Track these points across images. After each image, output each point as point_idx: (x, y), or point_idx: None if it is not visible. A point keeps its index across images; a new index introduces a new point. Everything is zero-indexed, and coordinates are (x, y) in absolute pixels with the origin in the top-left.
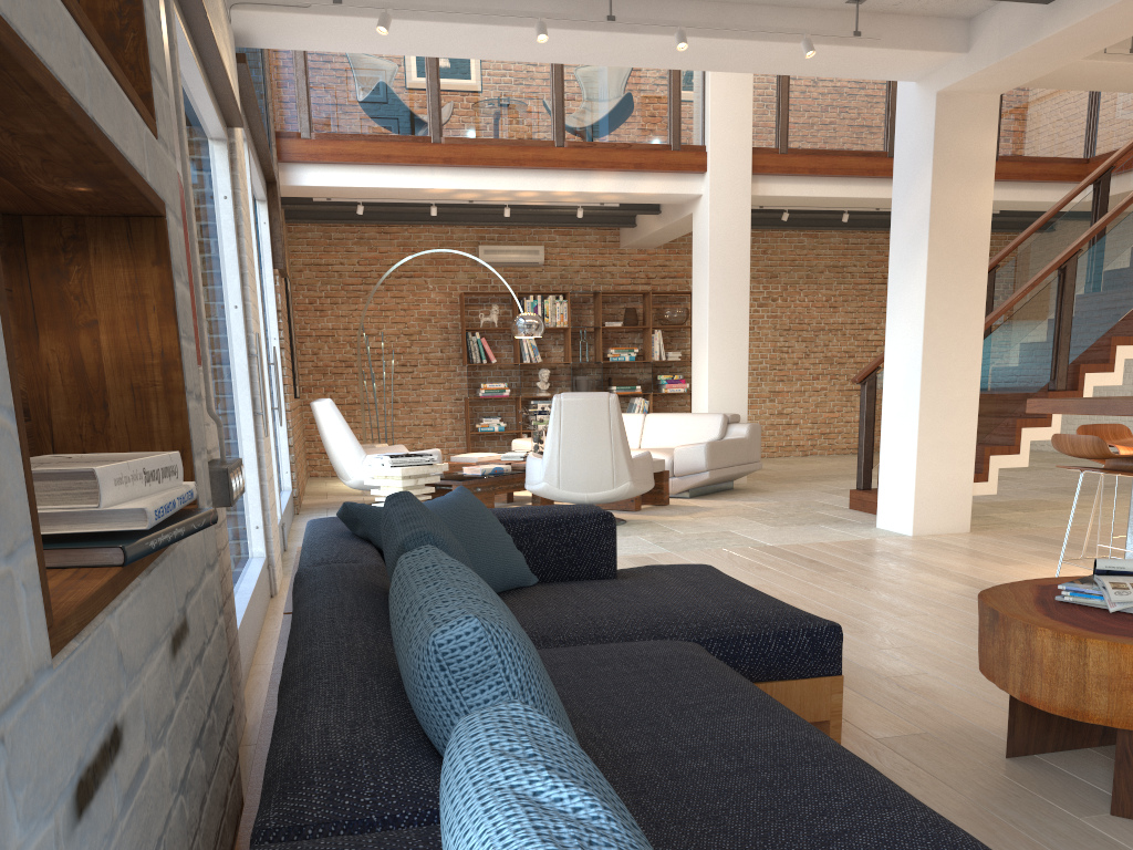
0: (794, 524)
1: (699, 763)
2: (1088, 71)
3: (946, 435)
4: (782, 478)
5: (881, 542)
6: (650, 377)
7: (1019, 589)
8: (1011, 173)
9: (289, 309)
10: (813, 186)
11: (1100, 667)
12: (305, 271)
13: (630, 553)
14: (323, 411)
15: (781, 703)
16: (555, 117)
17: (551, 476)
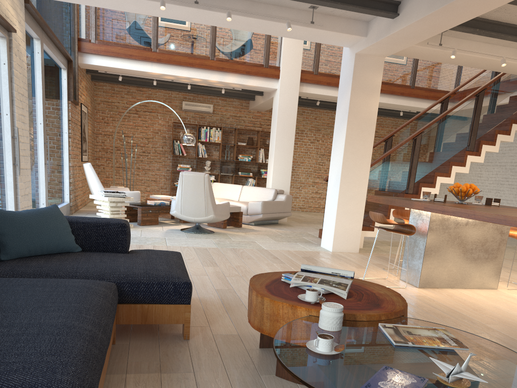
0: (287, 241)
1: (4, 329)
2: (424, 51)
3: (350, 208)
4: (305, 221)
5: (315, 253)
6: (256, 170)
7: (276, 274)
8: (419, 94)
9: (81, 120)
10: (329, 90)
11: (267, 310)
12: (101, 104)
13: (199, 246)
14: (86, 168)
15: (160, 314)
16: (211, 46)
17: (178, 208)
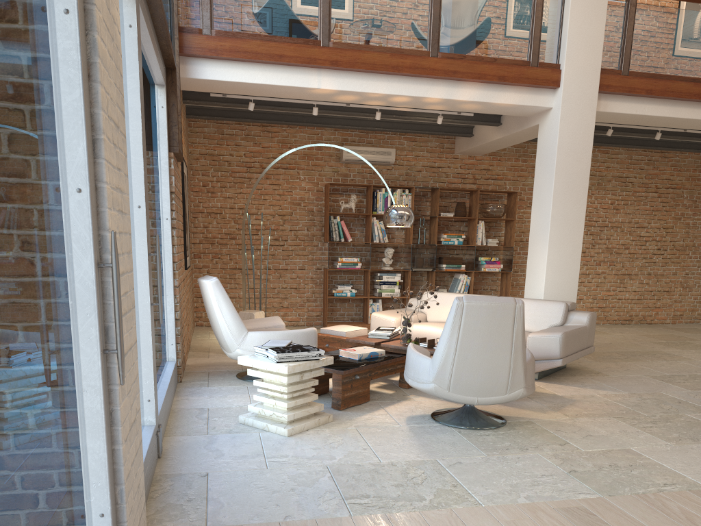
0: (687, 438)
1: None
2: None
3: None
4: (596, 354)
5: None
6: (472, 258)
7: None
8: None
9: (184, 190)
10: (646, 106)
11: None
12: (201, 159)
13: (557, 497)
14: (209, 289)
15: None
16: (432, 30)
17: (442, 379)
